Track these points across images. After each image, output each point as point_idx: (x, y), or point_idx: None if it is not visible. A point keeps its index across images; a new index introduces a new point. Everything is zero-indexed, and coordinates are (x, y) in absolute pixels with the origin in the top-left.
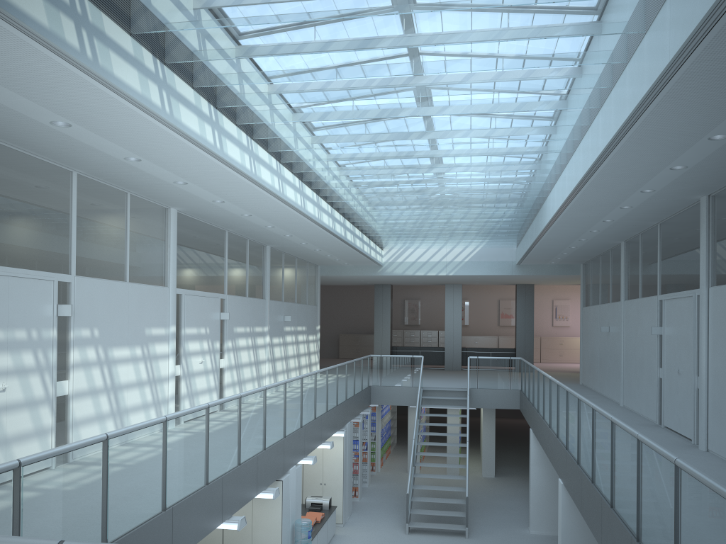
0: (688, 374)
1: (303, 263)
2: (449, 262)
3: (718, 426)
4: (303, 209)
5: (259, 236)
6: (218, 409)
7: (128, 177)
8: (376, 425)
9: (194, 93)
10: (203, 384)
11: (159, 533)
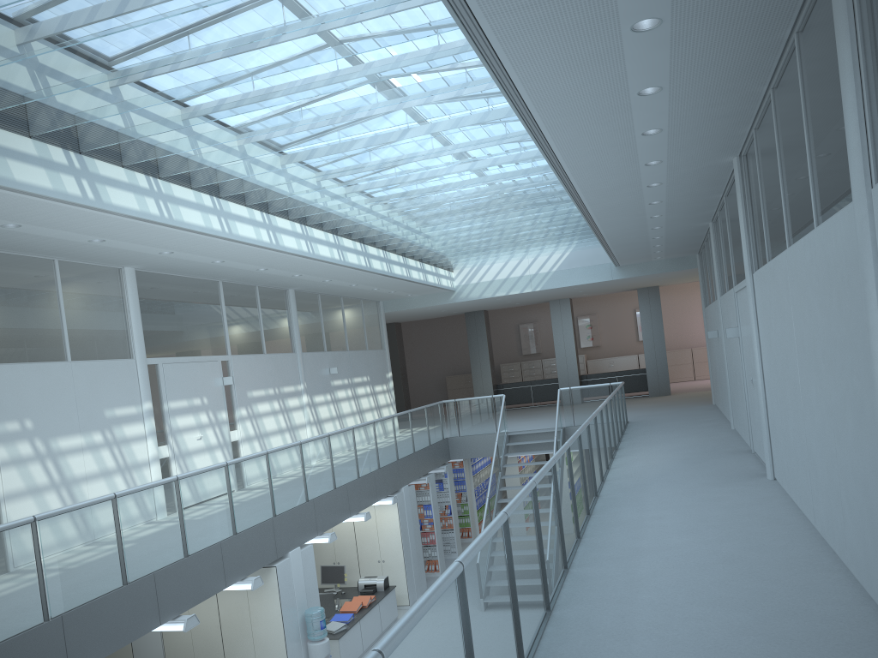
0: (756, 384)
1: (353, 302)
2: (533, 275)
3: (776, 447)
4: (274, 245)
5: (266, 280)
6: (136, 497)
7: (33, 244)
8: (466, 483)
9: (35, 142)
10: (206, 463)
11: (41, 645)
